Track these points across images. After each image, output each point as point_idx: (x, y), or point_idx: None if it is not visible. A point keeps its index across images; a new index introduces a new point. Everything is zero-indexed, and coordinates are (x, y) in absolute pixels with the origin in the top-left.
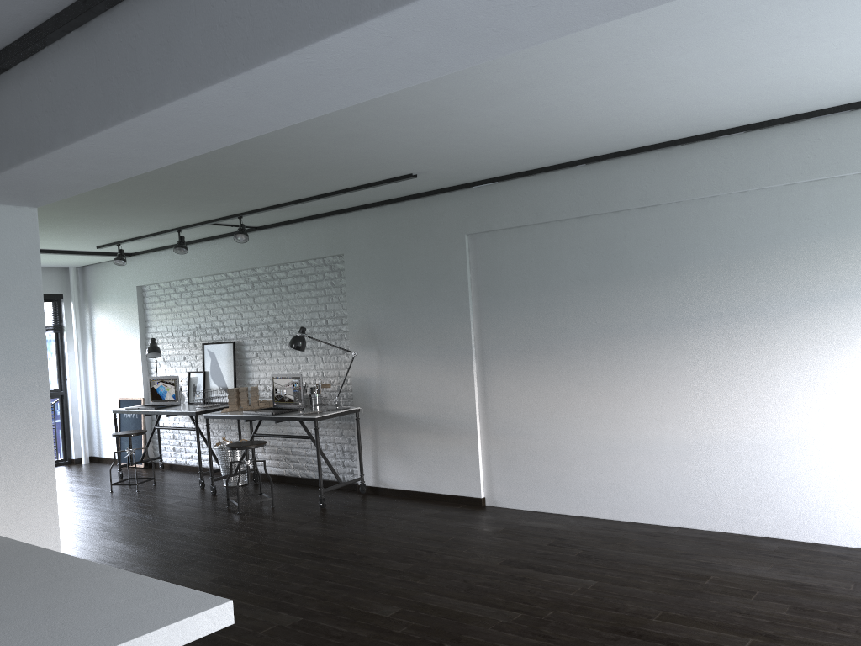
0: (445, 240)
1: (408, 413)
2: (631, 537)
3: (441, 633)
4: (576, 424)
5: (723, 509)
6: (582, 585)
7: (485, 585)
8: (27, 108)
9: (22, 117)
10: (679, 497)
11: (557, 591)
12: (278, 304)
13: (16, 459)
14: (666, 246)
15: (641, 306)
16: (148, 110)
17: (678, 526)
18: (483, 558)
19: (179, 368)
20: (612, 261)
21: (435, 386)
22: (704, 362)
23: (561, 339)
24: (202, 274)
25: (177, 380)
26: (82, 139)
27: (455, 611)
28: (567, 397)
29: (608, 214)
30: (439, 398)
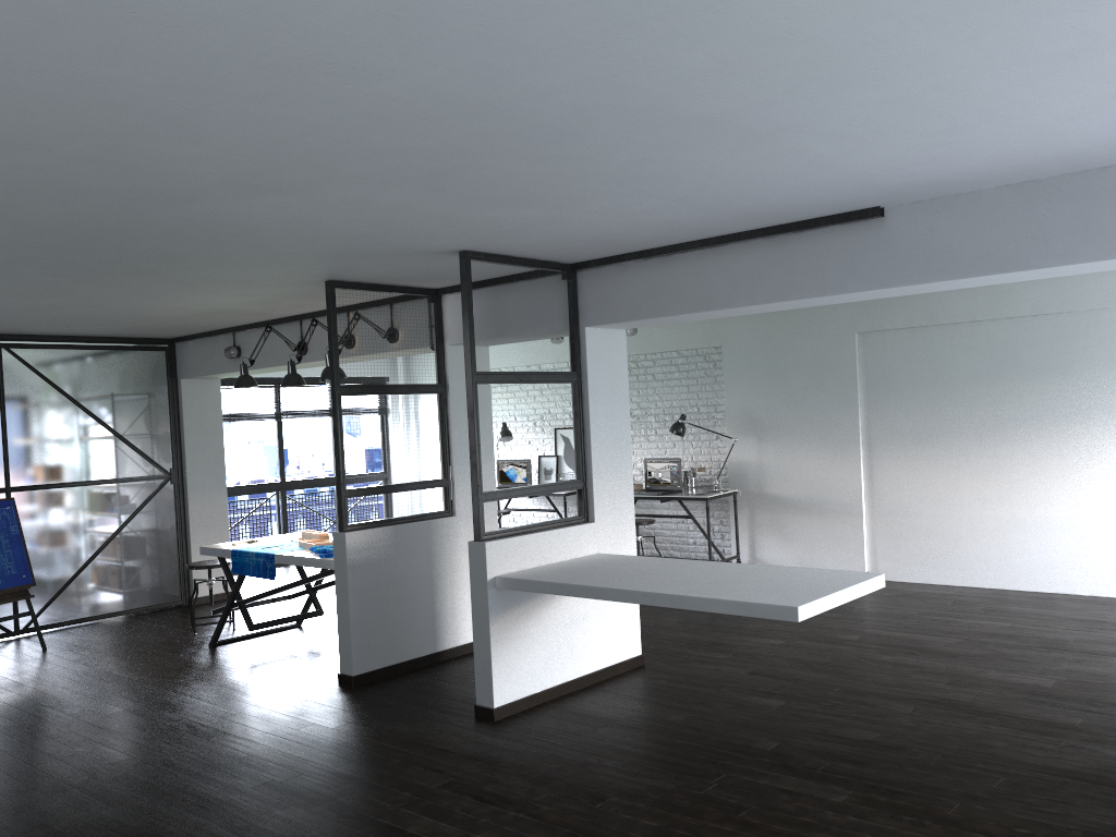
0: (833, 337)
1: (788, 495)
2: (1023, 599)
3: (908, 648)
4: (964, 504)
5: (1105, 577)
6: (1000, 625)
7: (918, 625)
8: (703, 279)
9: (697, 284)
10: (1064, 567)
11: (982, 628)
12: (643, 392)
13: (618, 509)
14: (1057, 350)
15: (1032, 401)
16: (830, 295)
17: (1061, 592)
18: (901, 611)
19: (522, 451)
20: (1004, 361)
21: (818, 470)
22: (1090, 450)
23: (951, 429)
24: (556, 361)
25: (529, 463)
26: (762, 304)
27: (907, 638)
28: (955, 480)
29: (1001, 320)
30: (823, 481)
